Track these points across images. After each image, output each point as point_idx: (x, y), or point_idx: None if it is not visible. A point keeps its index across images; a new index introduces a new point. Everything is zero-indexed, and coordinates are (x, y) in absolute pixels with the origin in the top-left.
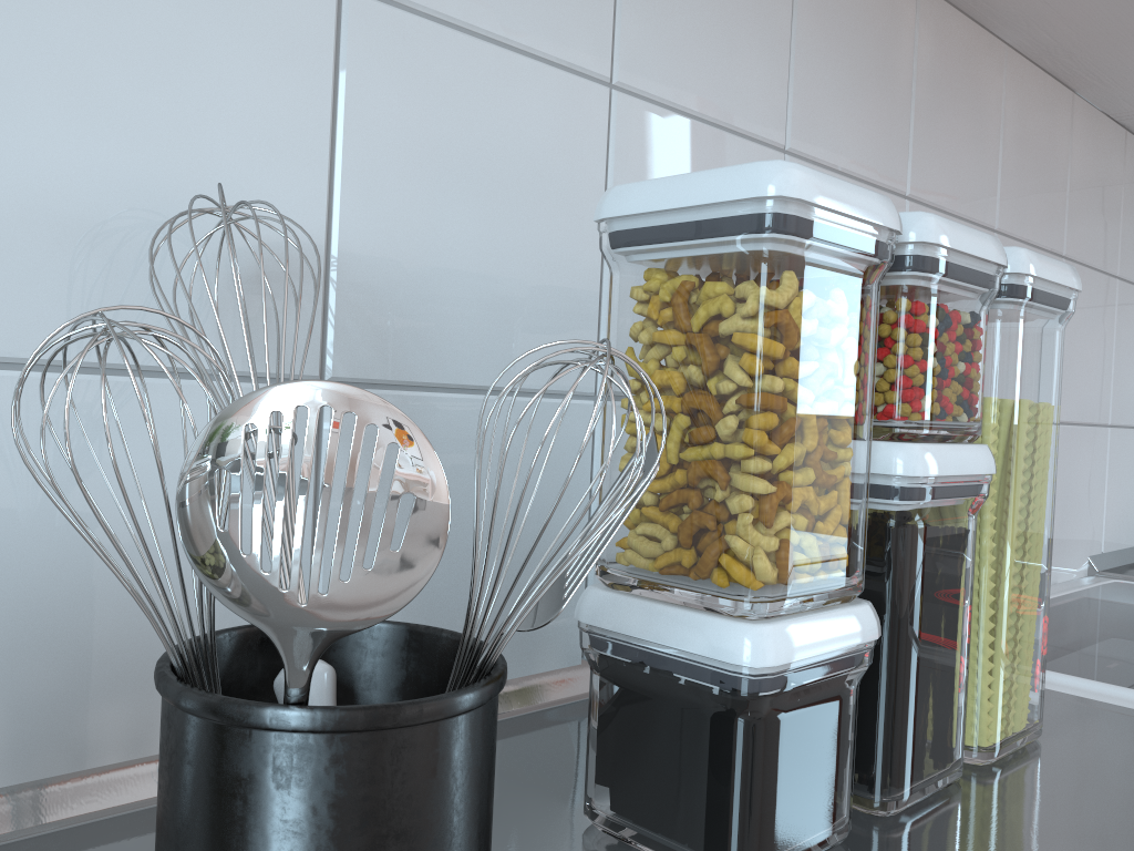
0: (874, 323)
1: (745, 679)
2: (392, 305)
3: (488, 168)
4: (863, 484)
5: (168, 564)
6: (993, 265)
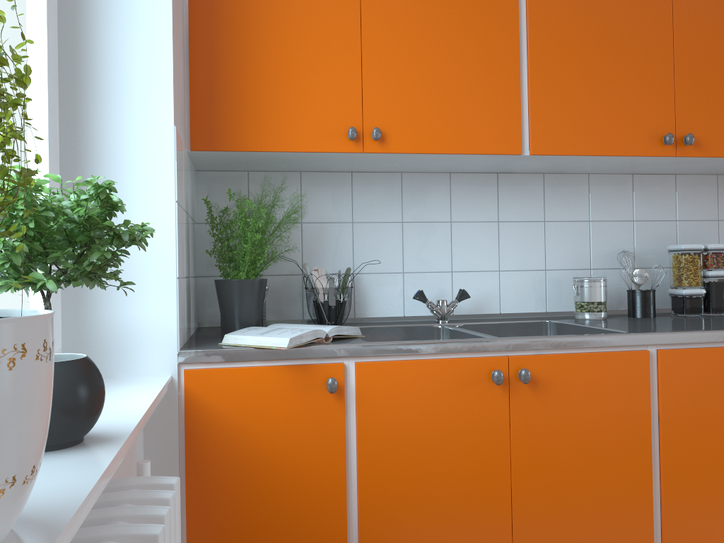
0: (701, 258)
1: (683, 294)
2: (643, 258)
3: (655, 238)
4: (701, 275)
5: (618, 289)
6: None
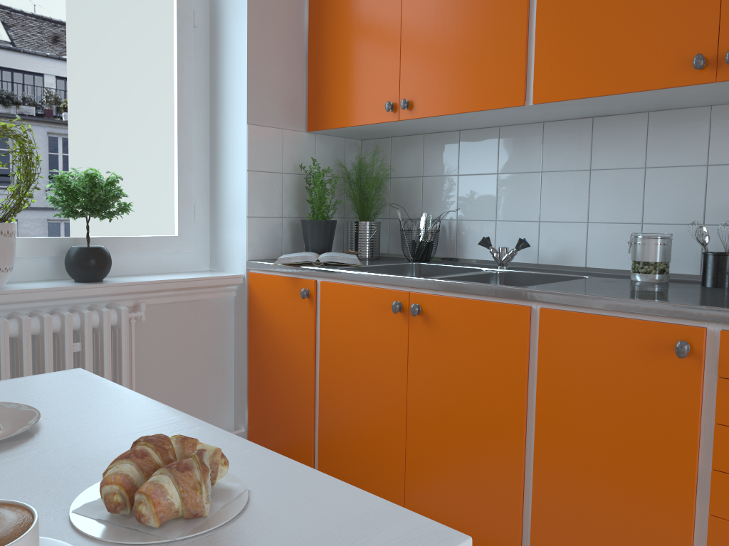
0: None
1: None
2: None
3: None
4: None
5: None
6: None
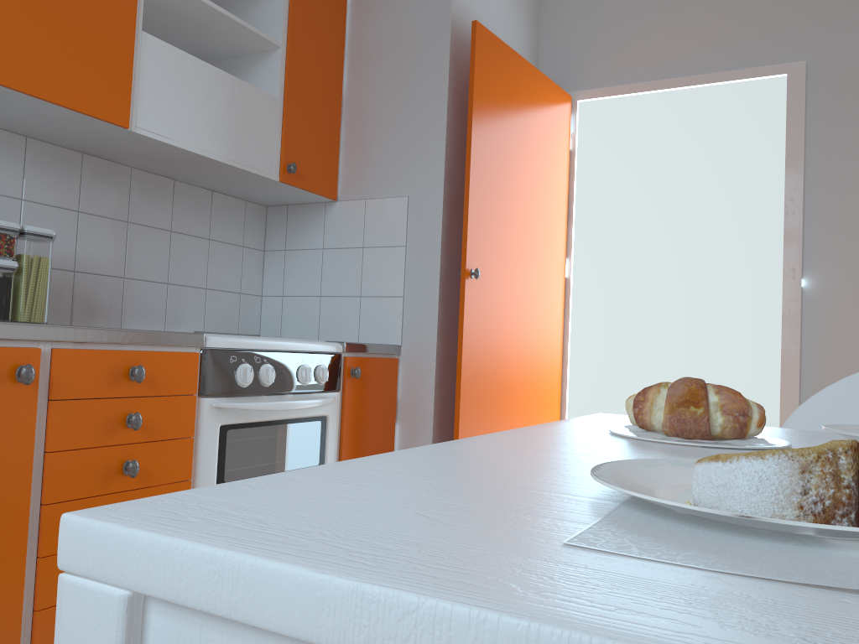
0: None
1: None
2: None
3: None
4: None
5: None
6: (14, 228)
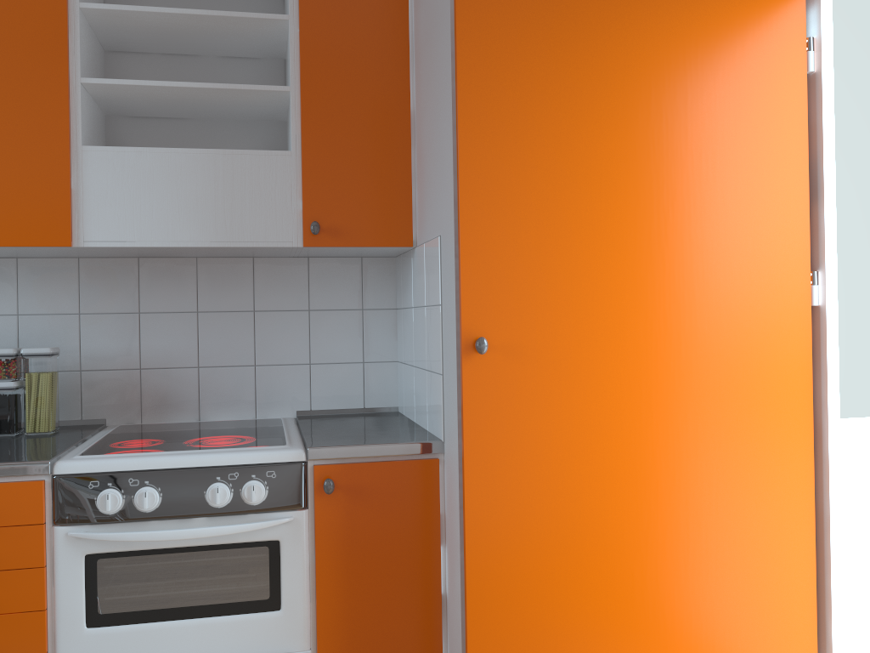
0: None
1: None
2: None
3: None
4: None
5: None
6: (8, 353)
